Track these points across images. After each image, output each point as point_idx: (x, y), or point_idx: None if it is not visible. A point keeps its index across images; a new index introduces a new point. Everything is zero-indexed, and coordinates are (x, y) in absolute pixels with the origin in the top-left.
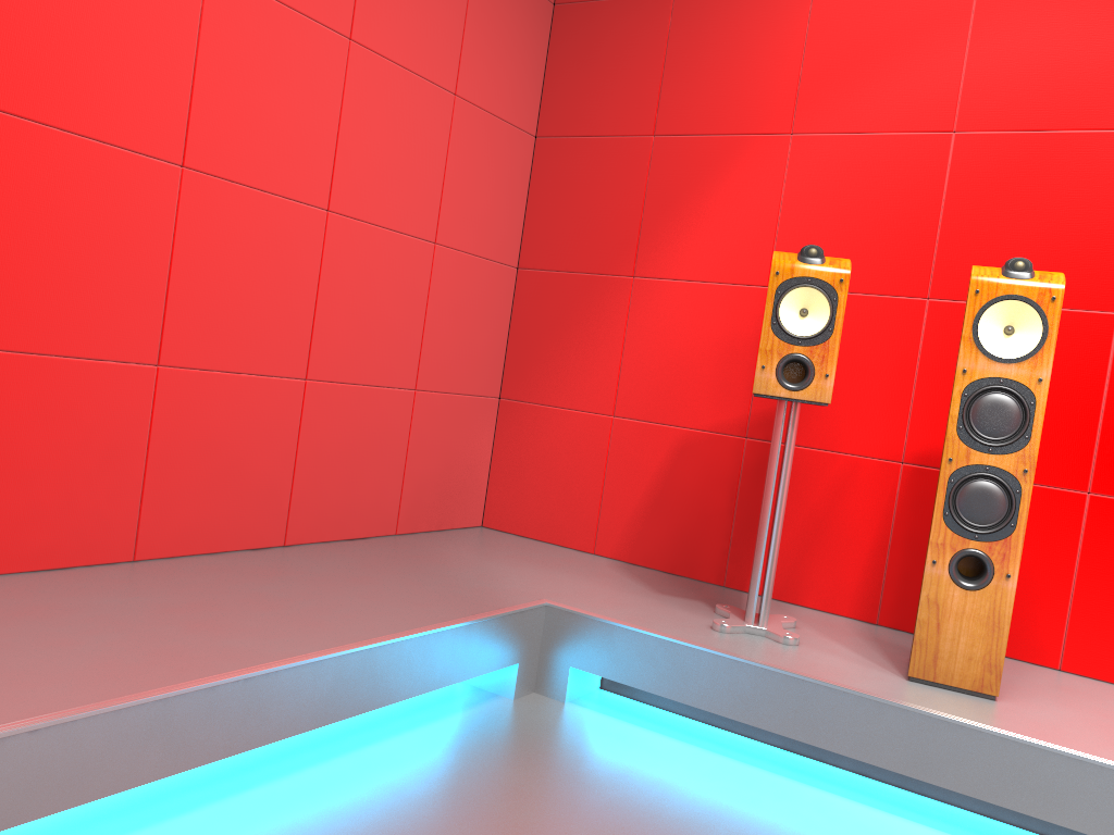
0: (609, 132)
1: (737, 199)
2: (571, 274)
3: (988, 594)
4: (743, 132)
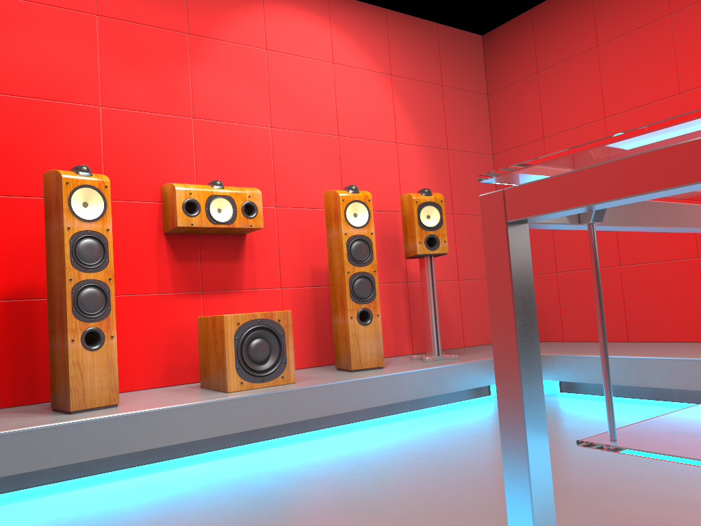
0: None
1: None
2: None
3: (104, 349)
4: None
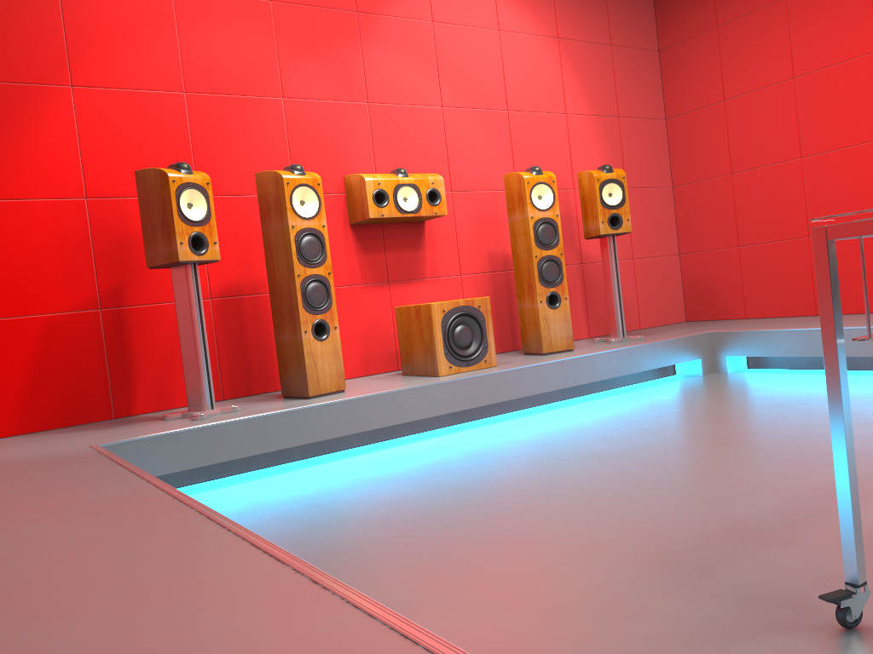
0: None
1: (39, 134)
2: None
3: (330, 340)
4: (29, 82)
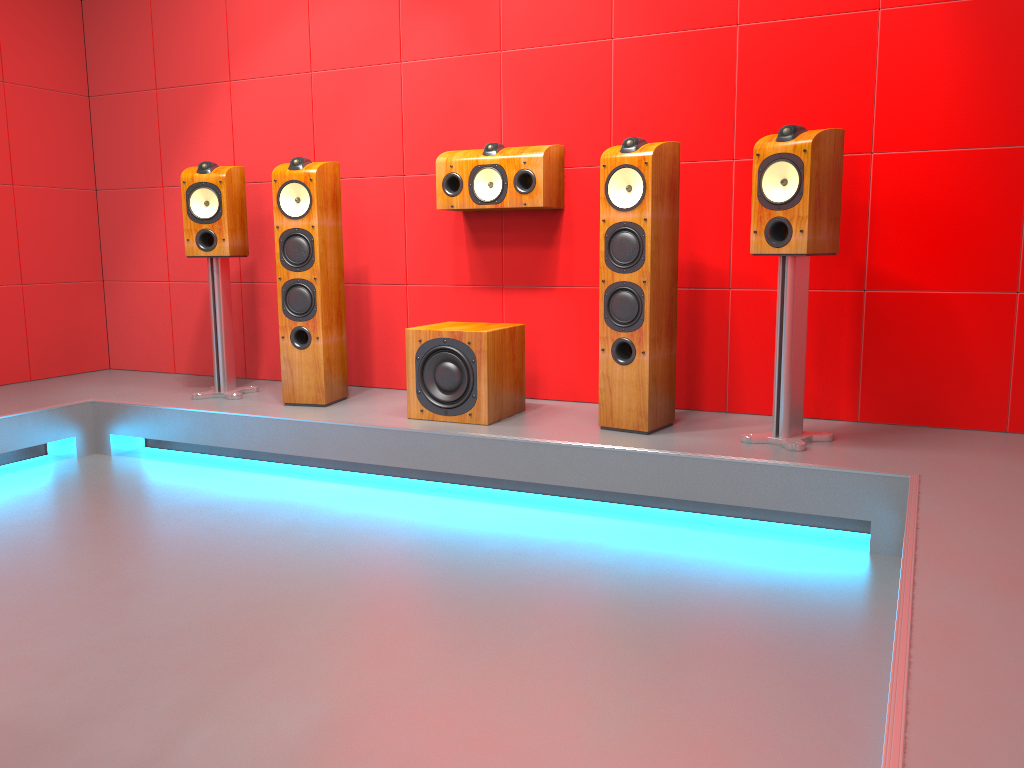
0: (131, 89)
1: (209, 128)
2: (128, 190)
3: (311, 349)
4: (205, 82)
